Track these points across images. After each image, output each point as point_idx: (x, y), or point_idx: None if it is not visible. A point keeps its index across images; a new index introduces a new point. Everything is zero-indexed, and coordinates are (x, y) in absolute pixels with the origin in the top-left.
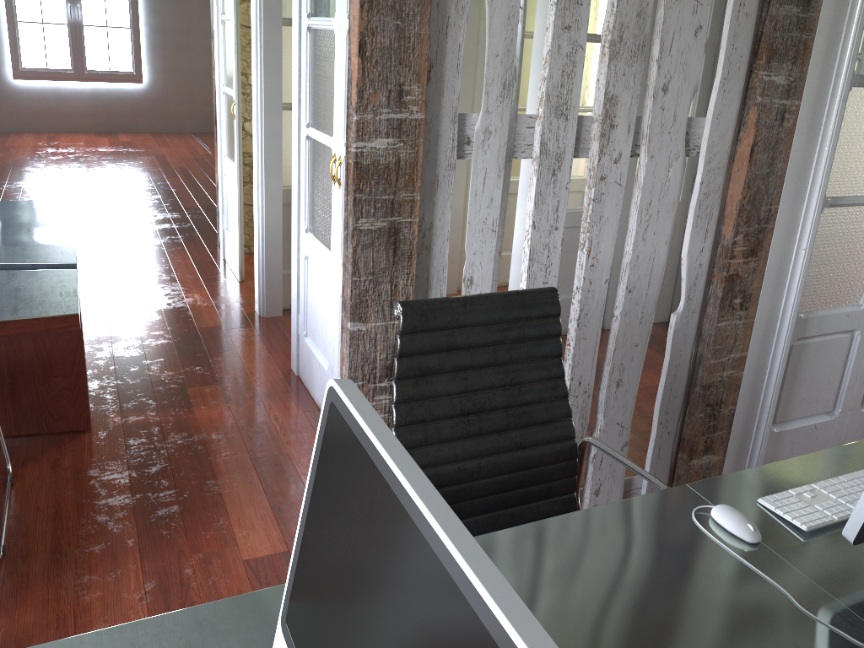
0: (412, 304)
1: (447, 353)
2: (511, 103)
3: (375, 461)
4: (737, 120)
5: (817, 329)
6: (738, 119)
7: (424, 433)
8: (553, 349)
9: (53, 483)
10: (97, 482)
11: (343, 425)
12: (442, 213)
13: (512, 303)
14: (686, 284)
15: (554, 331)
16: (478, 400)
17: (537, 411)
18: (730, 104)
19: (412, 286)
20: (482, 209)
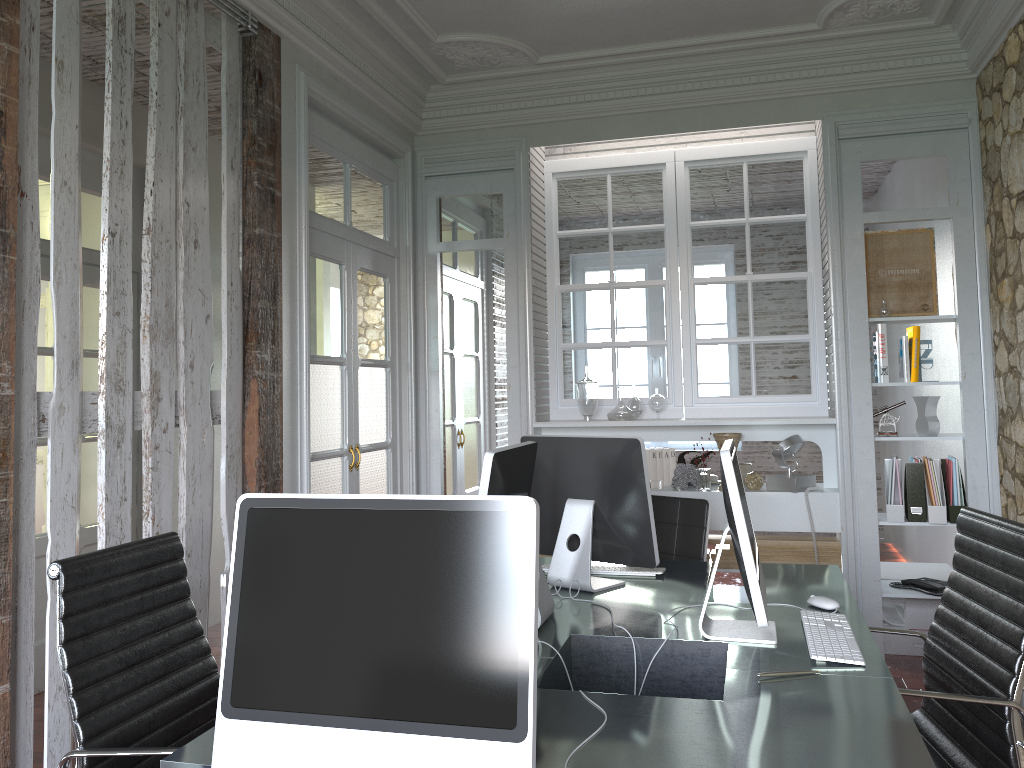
0: (69, 560)
1: (104, 607)
2: (80, 380)
3: (327, 506)
4: (242, 391)
5: None
6: (242, 391)
7: (101, 692)
8: (184, 589)
9: None
10: None
11: (275, 511)
12: (28, 492)
13: (148, 548)
14: (229, 542)
15: (182, 571)
16: (138, 649)
17: (185, 650)
18: (236, 378)
19: (10, 573)
20: (62, 485)
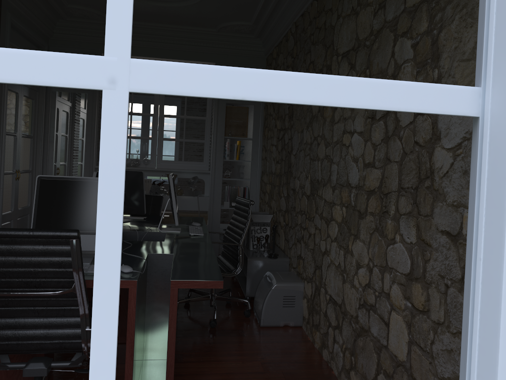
0: None
1: None
2: None
3: (65, 179)
4: None
5: (4, 219)
6: None
7: None
8: None
9: None
10: None
11: (49, 180)
12: None
13: None
14: None
15: None
16: None
17: None
18: None
19: None
20: None
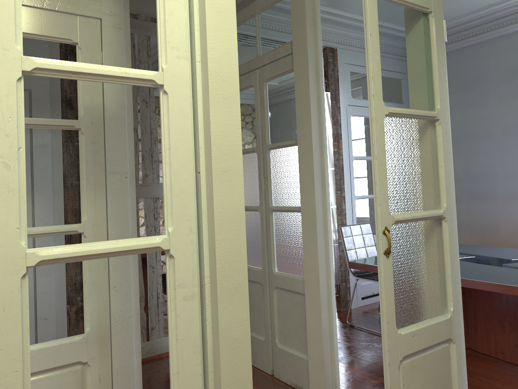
0: None
1: None
2: None
3: None
4: None
5: None
6: None
7: None
8: None
9: (370, 339)
10: (355, 341)
11: None
12: None
13: None
14: None
15: None
16: None
17: None
18: None
19: None
20: None
